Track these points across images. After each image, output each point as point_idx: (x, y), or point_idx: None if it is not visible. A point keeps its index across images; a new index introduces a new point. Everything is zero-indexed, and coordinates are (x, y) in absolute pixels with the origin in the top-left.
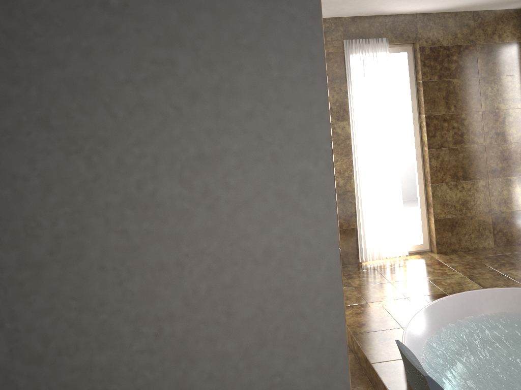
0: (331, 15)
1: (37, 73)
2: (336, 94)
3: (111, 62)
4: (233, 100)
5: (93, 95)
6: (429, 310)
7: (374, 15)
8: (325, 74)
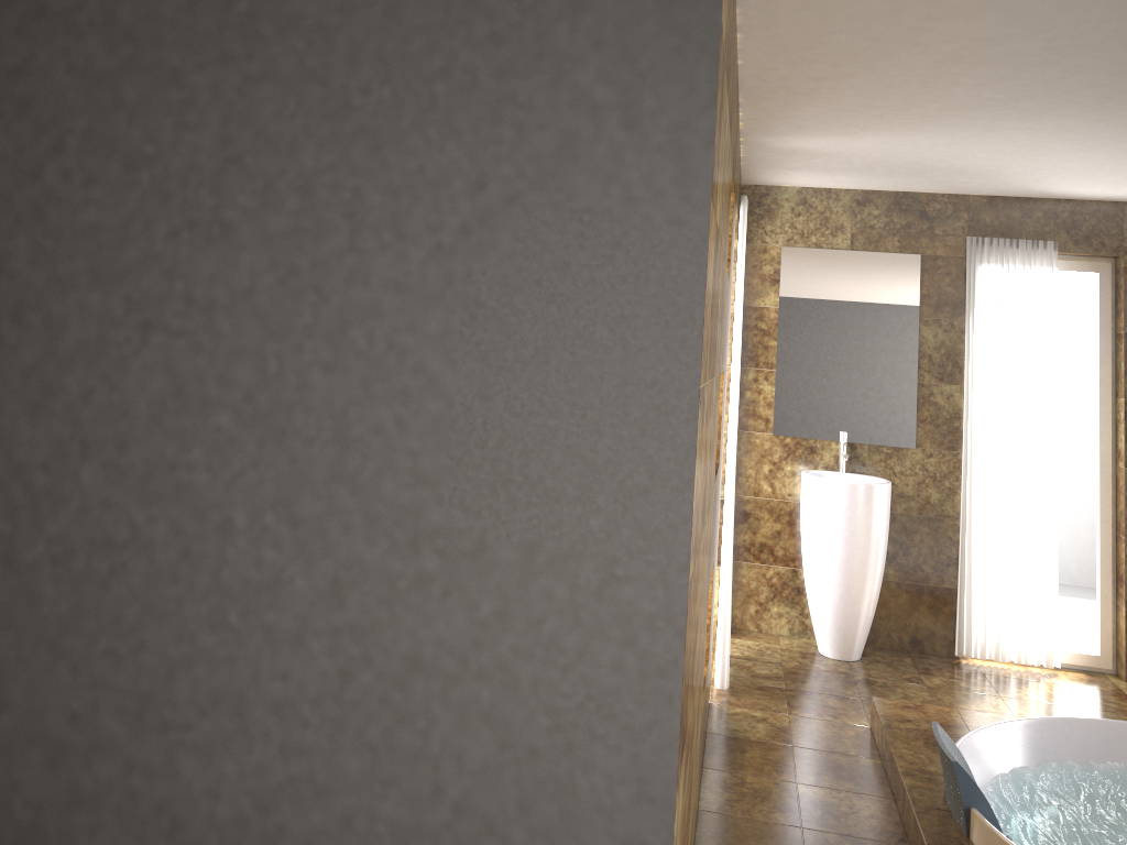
0: (946, 191)
1: (538, 255)
2: (941, 332)
3: (578, 253)
4: (646, 285)
5: (566, 271)
6: (1032, 725)
7: (1033, 197)
8: (706, 276)
